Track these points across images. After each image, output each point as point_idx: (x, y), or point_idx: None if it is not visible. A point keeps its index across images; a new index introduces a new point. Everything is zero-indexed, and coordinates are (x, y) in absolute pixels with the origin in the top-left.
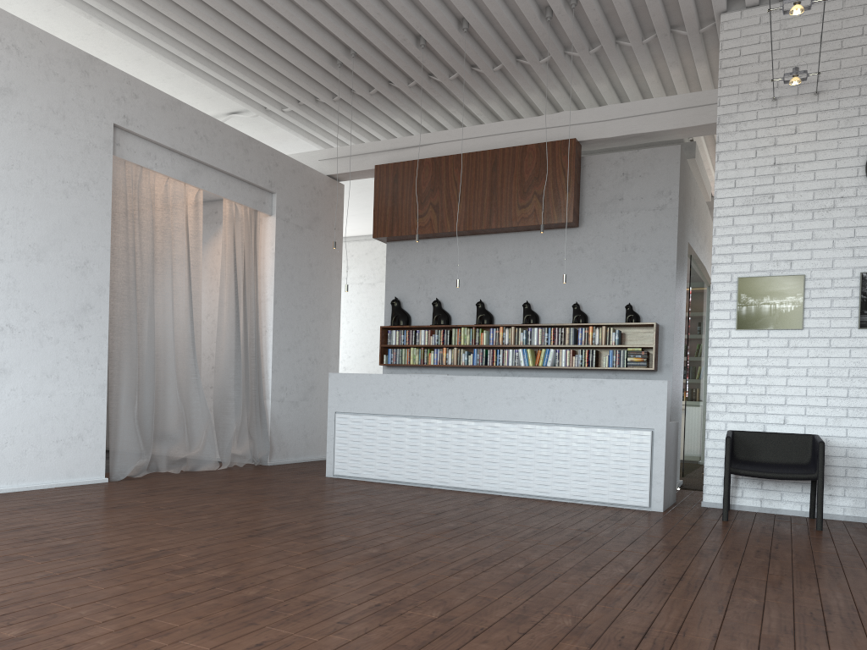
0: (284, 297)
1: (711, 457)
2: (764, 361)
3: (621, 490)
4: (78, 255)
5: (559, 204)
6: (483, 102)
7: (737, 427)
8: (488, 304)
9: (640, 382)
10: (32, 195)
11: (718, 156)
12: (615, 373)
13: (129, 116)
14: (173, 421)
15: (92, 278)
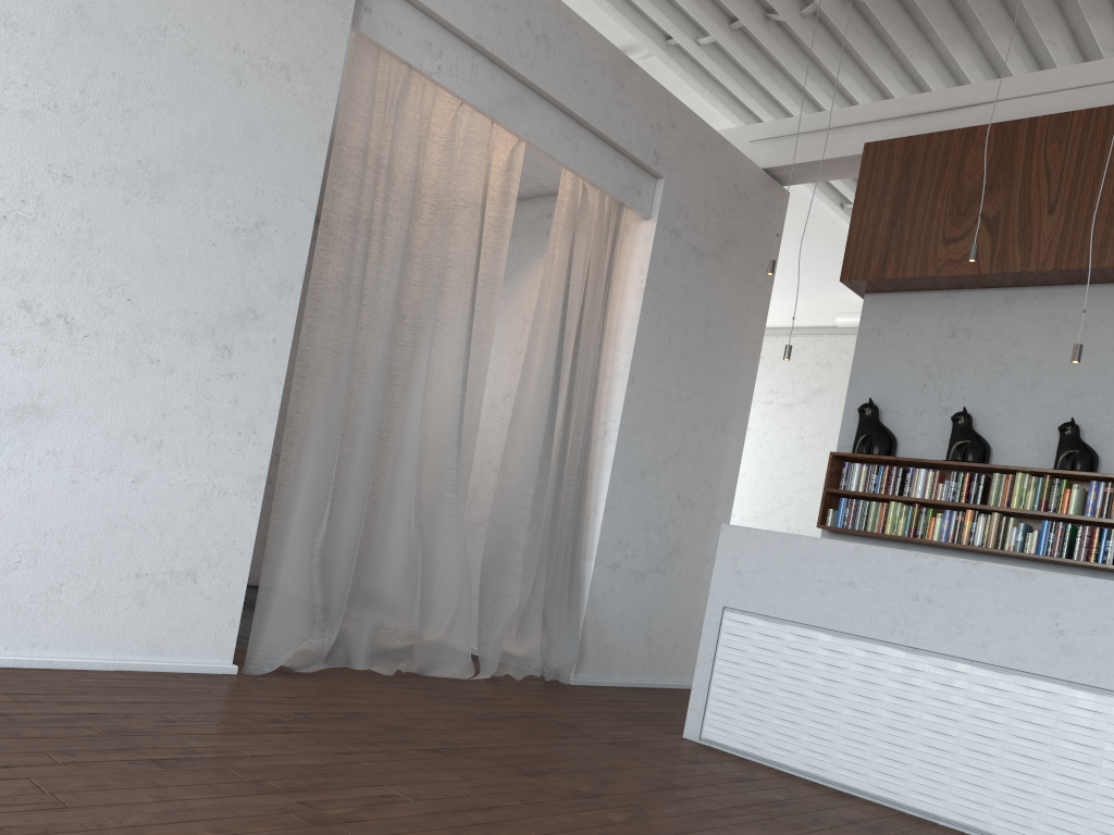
0: (650, 374)
1: None
2: None
3: None
4: (244, 205)
5: None
6: None
7: None
8: (1089, 430)
9: None
10: (161, 61)
11: None
12: None
13: None
14: (394, 573)
15: (268, 259)
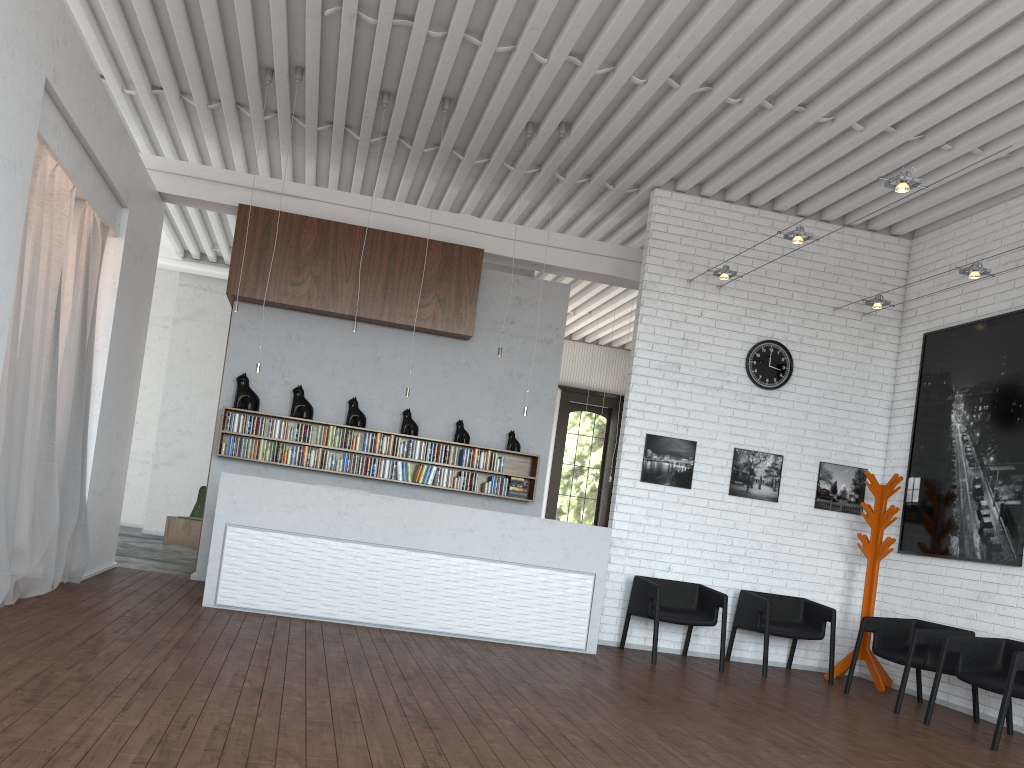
0: (115, 350)
1: (609, 597)
2: (660, 513)
3: (562, 632)
4: None
5: (460, 313)
6: (366, 169)
7: (632, 571)
8: (360, 403)
9: (588, 526)
10: None
11: (641, 318)
12: (489, 499)
13: (57, 70)
14: (25, 528)
15: None
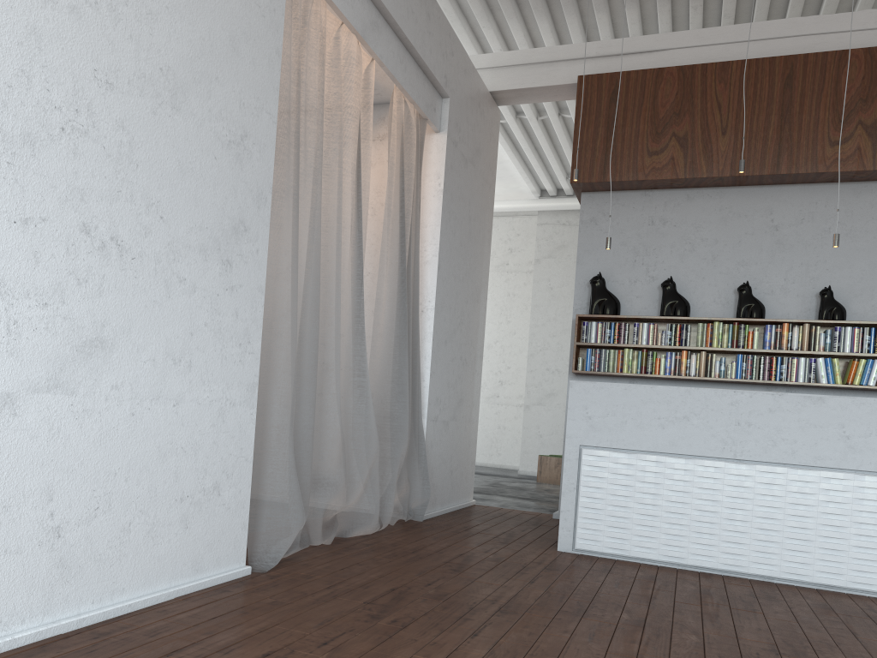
0: (447, 261)
1: None
2: None
3: None
4: (233, 117)
5: None
6: None
7: None
8: (754, 289)
9: None
10: None
11: None
12: None
13: None
14: (332, 454)
15: (250, 172)
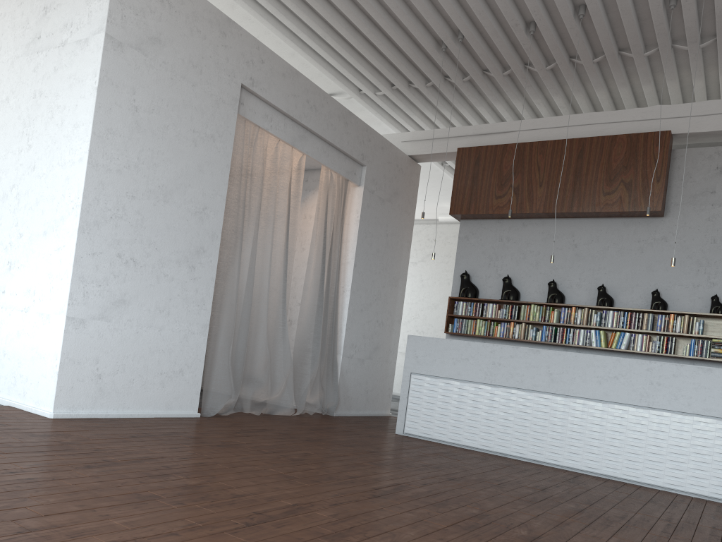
0: (363, 262)
1: None
2: None
3: None
4: (198, 200)
5: (647, 193)
6: (568, 96)
7: None
8: (560, 284)
9: None
10: (166, 140)
11: None
12: (694, 363)
13: (254, 78)
14: (260, 366)
15: (208, 224)
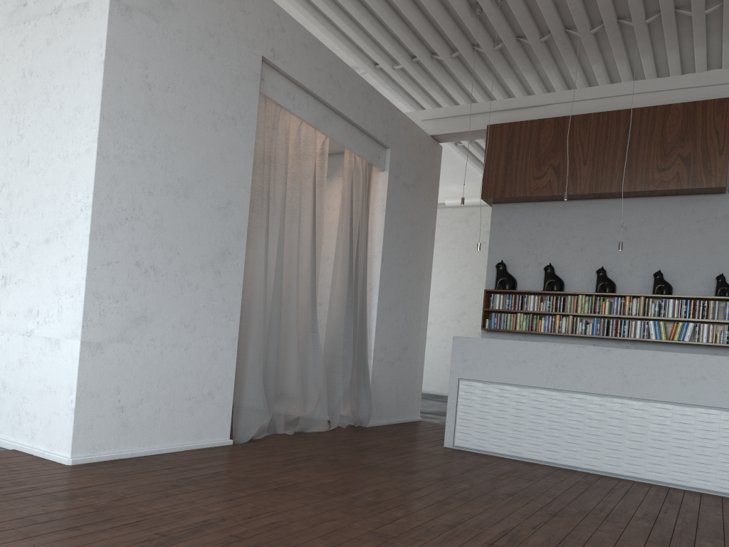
0: (390, 255)
1: None
2: None
3: None
4: (221, 194)
5: (708, 167)
6: (606, 63)
7: None
8: (609, 271)
9: None
10: (184, 124)
11: None
12: None
13: (275, 50)
14: (292, 379)
15: (232, 221)
